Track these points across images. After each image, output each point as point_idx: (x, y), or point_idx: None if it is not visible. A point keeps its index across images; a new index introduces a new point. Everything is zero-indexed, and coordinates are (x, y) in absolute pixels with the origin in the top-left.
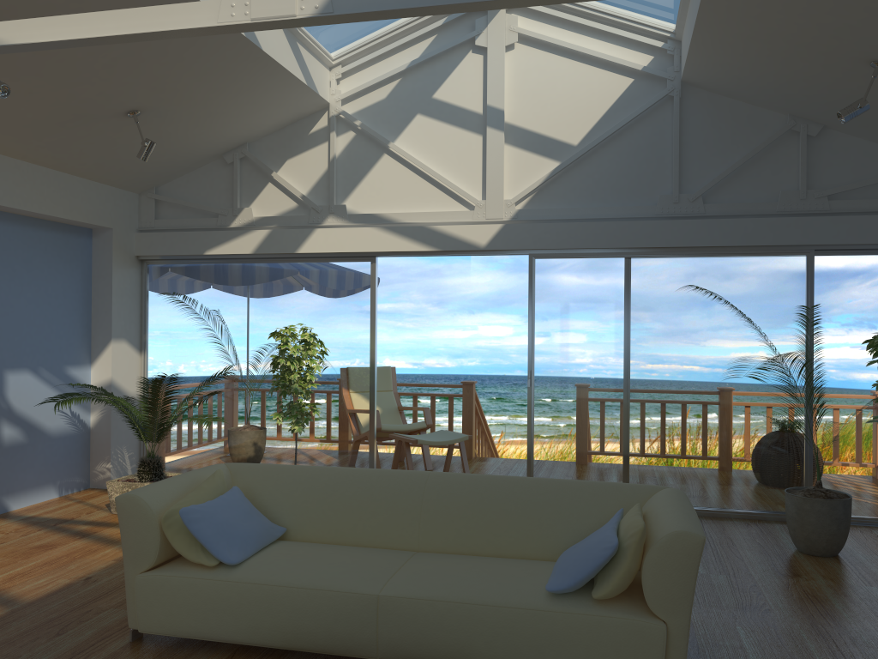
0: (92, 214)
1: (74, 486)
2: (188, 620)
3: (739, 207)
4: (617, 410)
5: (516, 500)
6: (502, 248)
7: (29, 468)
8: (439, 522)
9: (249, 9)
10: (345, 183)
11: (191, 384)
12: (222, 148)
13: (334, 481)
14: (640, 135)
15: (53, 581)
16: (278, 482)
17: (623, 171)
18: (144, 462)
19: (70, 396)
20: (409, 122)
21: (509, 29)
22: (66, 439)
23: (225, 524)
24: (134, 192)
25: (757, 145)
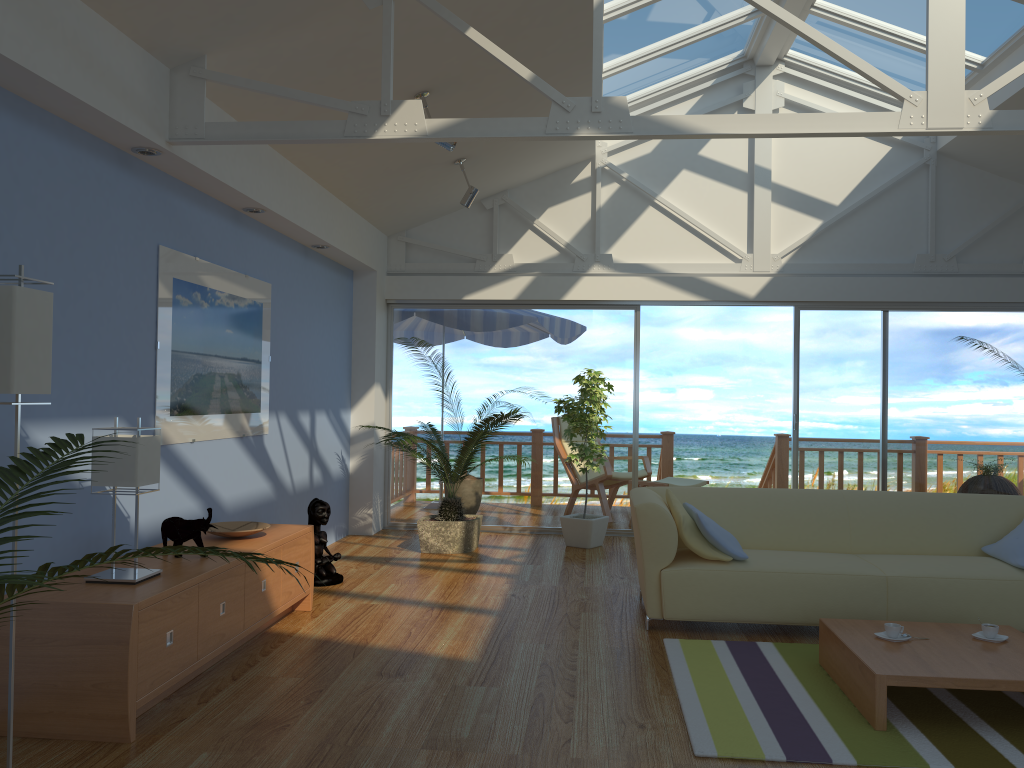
0: (368, 256)
1: (341, 532)
2: (715, 606)
3: (988, 267)
4: (877, 451)
5: (929, 509)
6: (770, 299)
7: None
8: (867, 529)
9: (924, 120)
10: (608, 232)
11: (441, 430)
12: (485, 194)
13: (761, 499)
14: (898, 198)
15: (486, 597)
16: (708, 501)
17: (882, 231)
18: (448, 502)
19: (402, 435)
20: (674, 176)
21: (776, 94)
22: (339, 484)
23: (719, 529)
24: (385, 235)
25: (1002, 212)
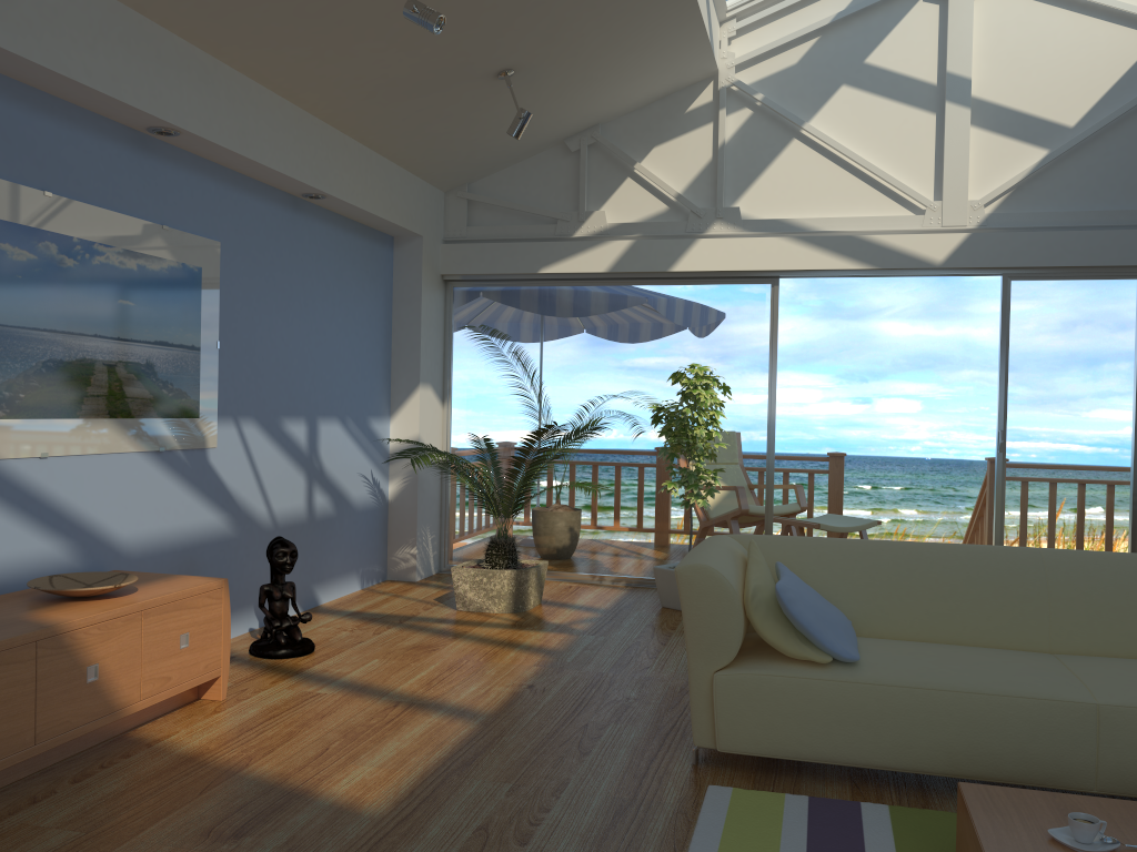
0: (406, 215)
1: (373, 577)
2: (798, 736)
3: None
4: (1126, 485)
5: None
6: (966, 265)
7: (336, 549)
8: (1078, 615)
9: None
10: (736, 178)
11: (513, 447)
12: (568, 131)
13: (905, 559)
14: None
15: (489, 689)
16: (821, 559)
17: None
18: (496, 544)
19: (422, 452)
20: (830, 96)
21: None
22: (368, 514)
23: (818, 609)
24: (440, 190)
25: None
